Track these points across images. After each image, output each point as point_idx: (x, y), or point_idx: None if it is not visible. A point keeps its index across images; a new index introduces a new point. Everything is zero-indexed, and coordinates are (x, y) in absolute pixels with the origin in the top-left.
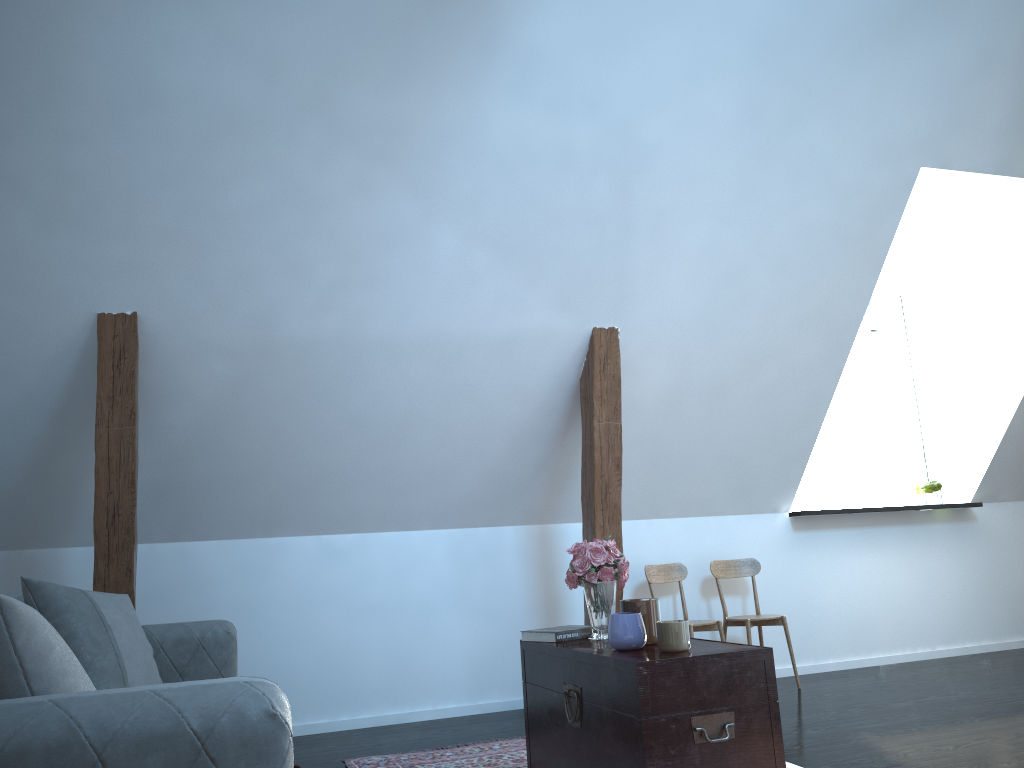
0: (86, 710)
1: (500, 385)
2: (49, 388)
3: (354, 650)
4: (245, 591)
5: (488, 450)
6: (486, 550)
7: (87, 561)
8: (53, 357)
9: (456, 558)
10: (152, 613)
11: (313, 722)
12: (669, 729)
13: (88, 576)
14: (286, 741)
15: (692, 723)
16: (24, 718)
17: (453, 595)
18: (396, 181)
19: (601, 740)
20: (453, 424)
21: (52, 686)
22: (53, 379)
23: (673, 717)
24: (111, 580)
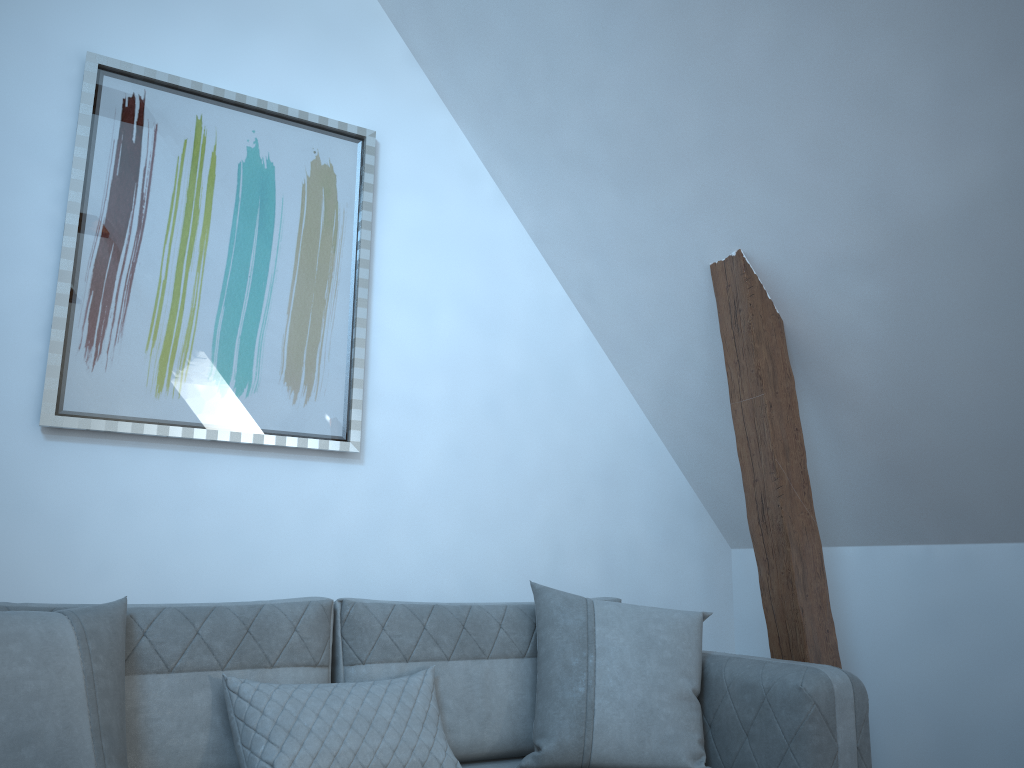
0: None
1: None
2: (721, 363)
3: None
4: None
5: None
6: None
7: (860, 565)
8: (705, 328)
9: None
10: (937, 643)
11: None
12: None
13: (862, 584)
14: None
15: None
16: None
17: None
18: None
19: None
20: None
21: None
22: (718, 352)
23: None
24: (774, 592)
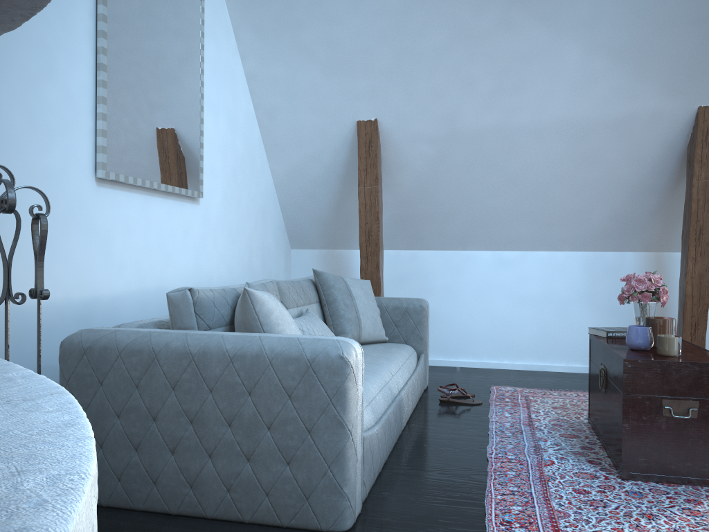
0: (269, 342)
1: (619, 153)
2: (337, 164)
3: (514, 323)
4: (449, 281)
5: (611, 199)
6: (611, 267)
7: None
8: (337, 147)
9: (588, 271)
10: (398, 289)
11: (487, 361)
12: (643, 404)
13: None
14: (348, 369)
15: (662, 403)
16: (246, 342)
17: (584, 296)
18: (530, 16)
19: (610, 402)
20: (583, 181)
21: (272, 329)
22: (338, 159)
23: (648, 397)
24: (368, 271)
